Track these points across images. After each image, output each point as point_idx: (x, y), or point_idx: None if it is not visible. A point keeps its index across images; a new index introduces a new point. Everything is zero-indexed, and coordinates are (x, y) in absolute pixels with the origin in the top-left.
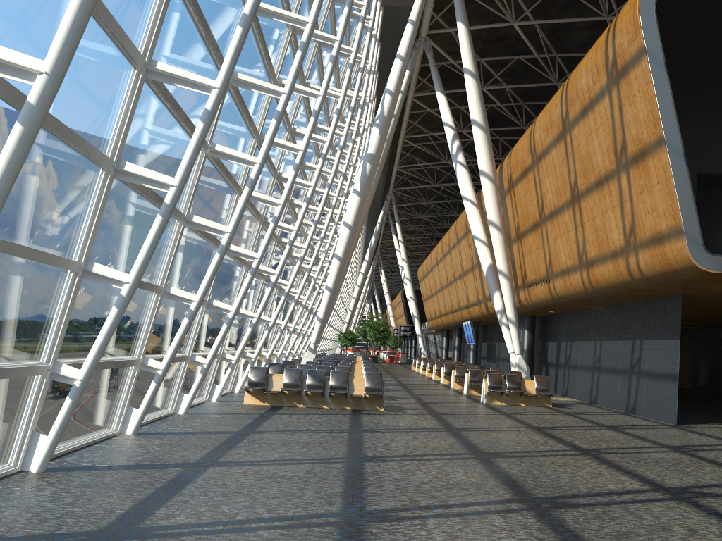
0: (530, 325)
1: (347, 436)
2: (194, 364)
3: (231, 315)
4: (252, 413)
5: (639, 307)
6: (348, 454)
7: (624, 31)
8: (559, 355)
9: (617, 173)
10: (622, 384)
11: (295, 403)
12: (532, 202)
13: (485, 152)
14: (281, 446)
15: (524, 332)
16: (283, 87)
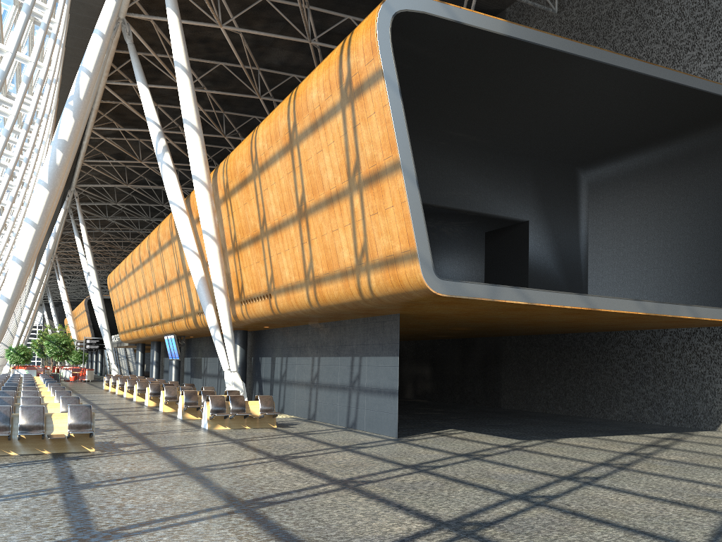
0: (243, 340)
1: (61, 499)
2: None
3: None
4: None
5: (357, 324)
6: (74, 530)
7: (360, 50)
8: (274, 371)
9: (349, 192)
10: (342, 400)
11: None
12: (253, 214)
13: (199, 155)
14: None
15: (237, 347)
16: None
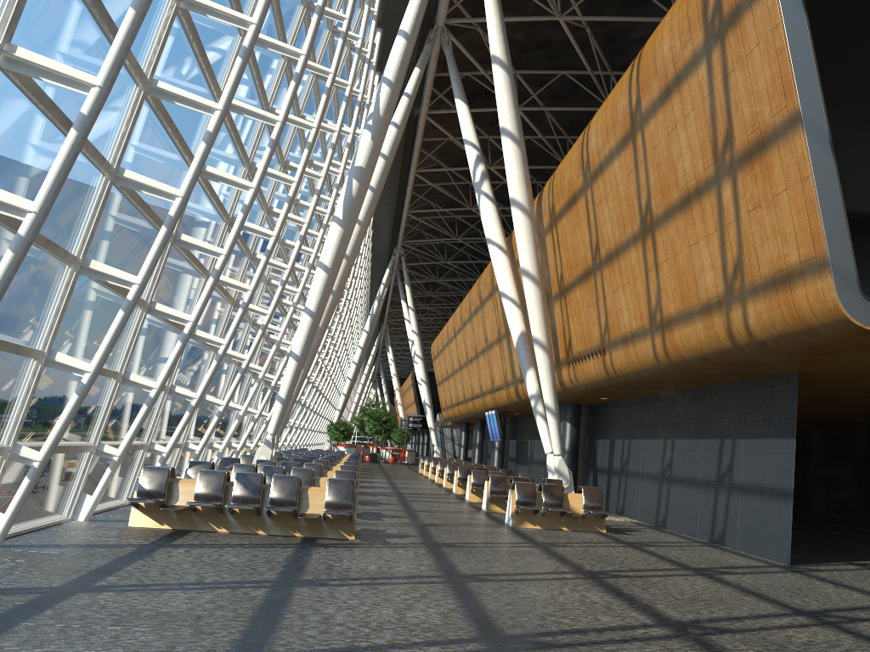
0: (574, 416)
1: (262, 597)
2: (17, 461)
3: (86, 378)
4: (127, 544)
5: (730, 392)
6: (238, 646)
7: None
8: (613, 458)
9: (716, 182)
10: (705, 502)
11: (214, 526)
12: (583, 241)
13: (519, 174)
14: (112, 626)
15: (566, 425)
16: (192, 6)
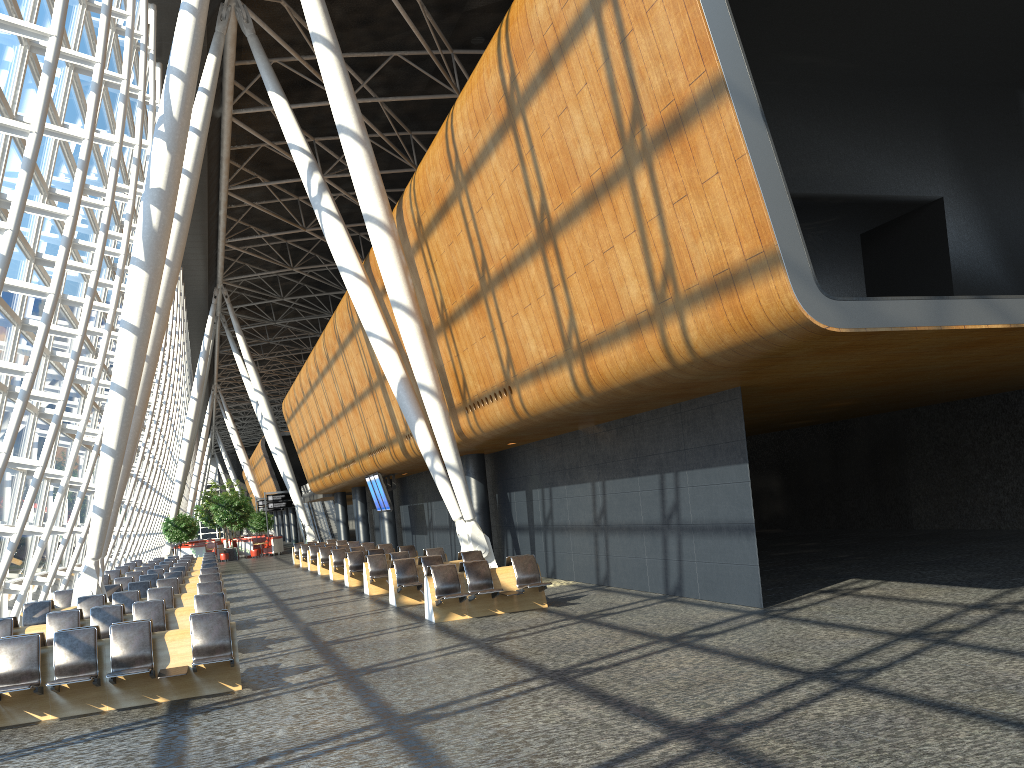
0: (478, 469)
1: None
2: None
3: None
4: None
5: (663, 418)
6: None
7: None
8: (533, 512)
9: (627, 171)
10: (653, 549)
11: (33, 714)
12: (464, 258)
13: (369, 181)
14: None
15: (471, 481)
16: None
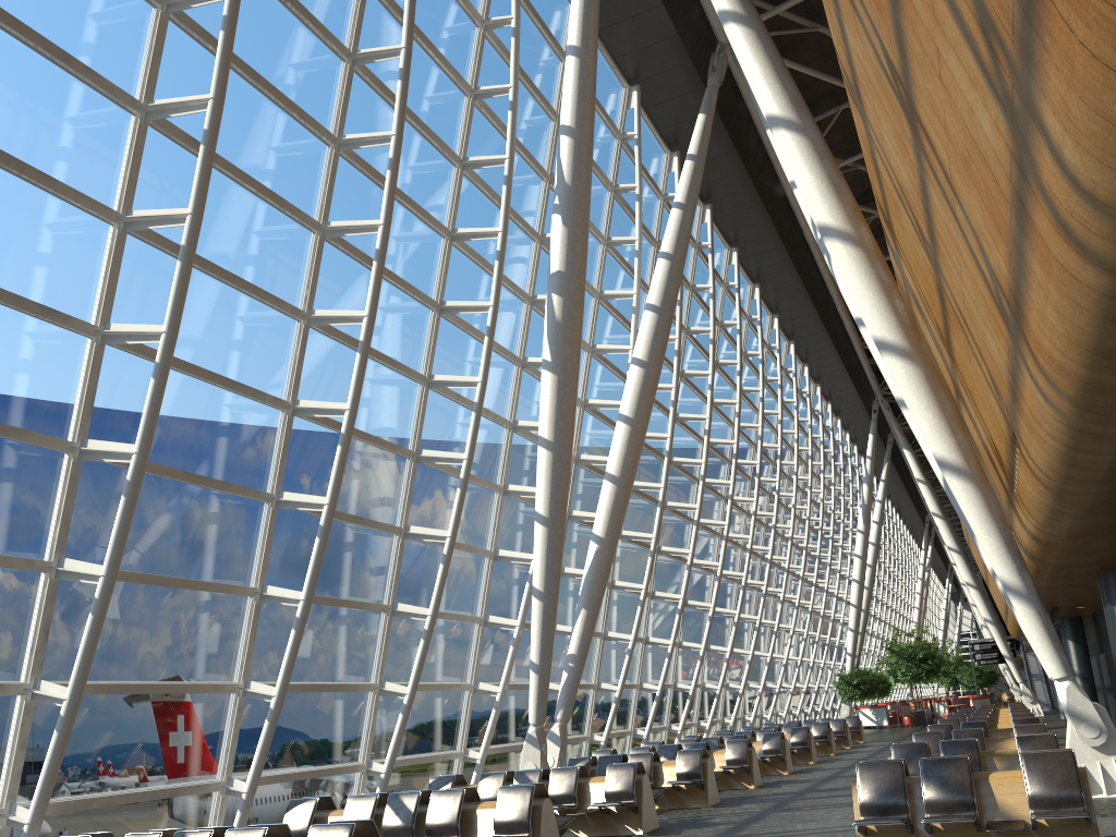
0: None
1: None
2: None
3: None
4: None
5: None
6: None
7: None
8: None
9: None
10: None
11: None
12: (912, 234)
13: (816, 179)
14: None
15: (1115, 613)
16: None
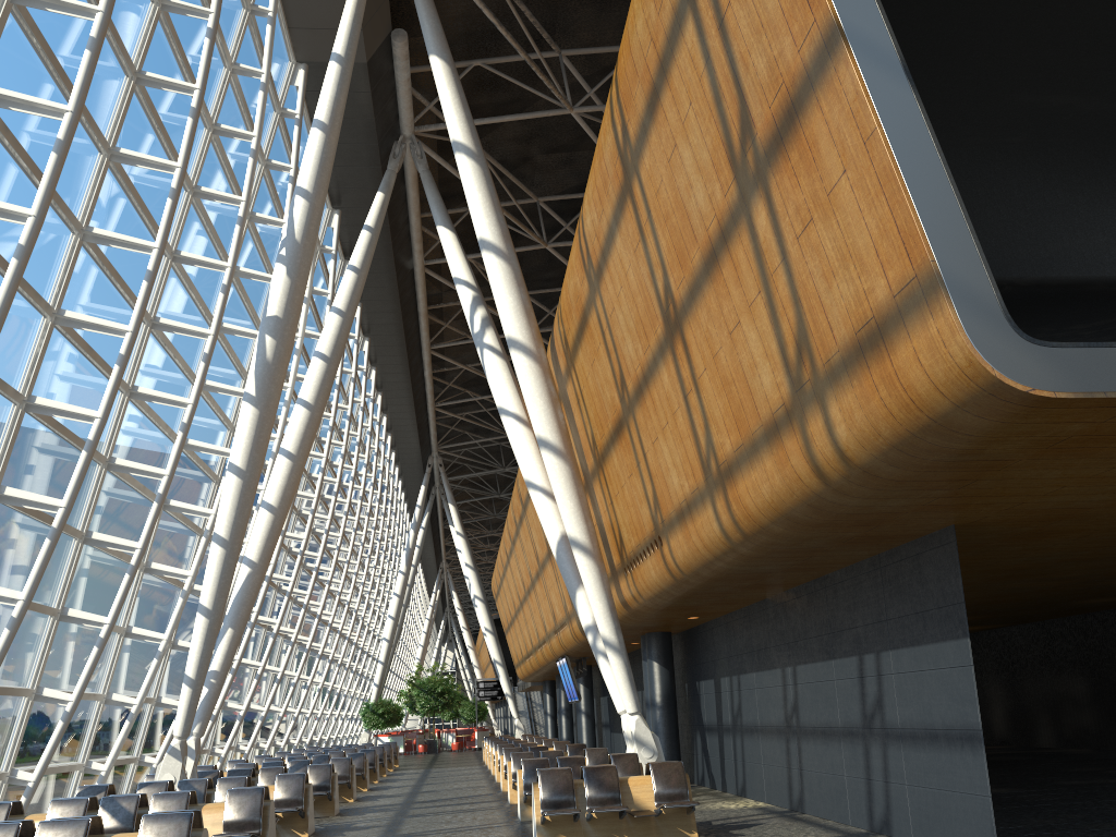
0: (662, 651)
1: None
2: None
3: None
4: None
5: (860, 576)
6: None
7: None
8: (721, 707)
9: (743, 209)
10: (853, 764)
11: None
12: (606, 377)
13: (513, 301)
14: None
15: (653, 666)
16: None
